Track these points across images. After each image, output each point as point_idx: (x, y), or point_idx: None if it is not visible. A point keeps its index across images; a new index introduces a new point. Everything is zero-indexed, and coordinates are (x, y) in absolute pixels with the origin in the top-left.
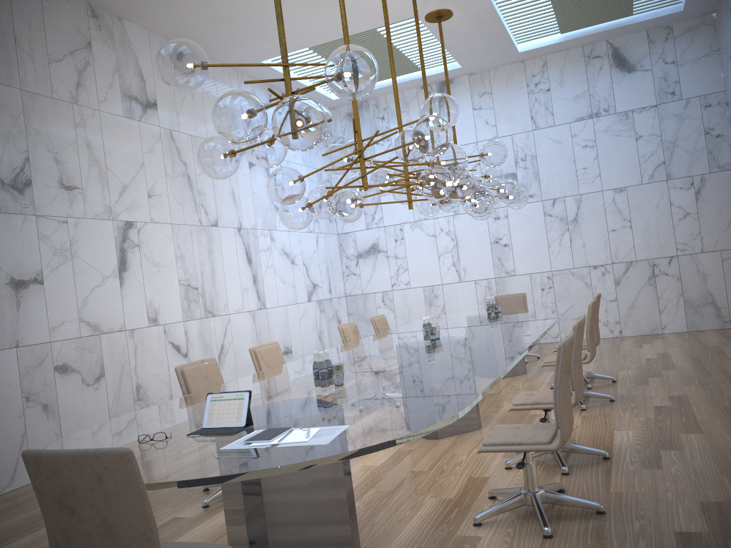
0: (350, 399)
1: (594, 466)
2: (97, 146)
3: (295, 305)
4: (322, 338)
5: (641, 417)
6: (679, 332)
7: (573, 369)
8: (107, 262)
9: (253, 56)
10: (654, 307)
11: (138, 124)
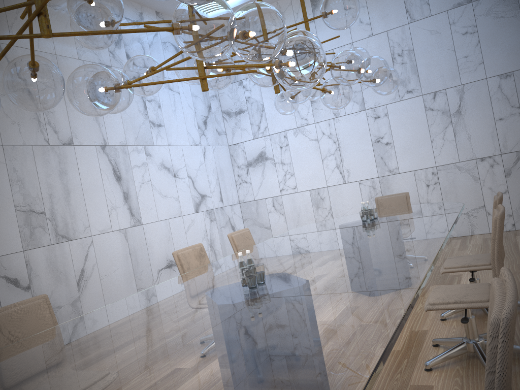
0: None
1: None
2: None
3: (179, 217)
4: (213, 246)
5: None
6: None
7: None
8: None
9: None
10: None
11: None
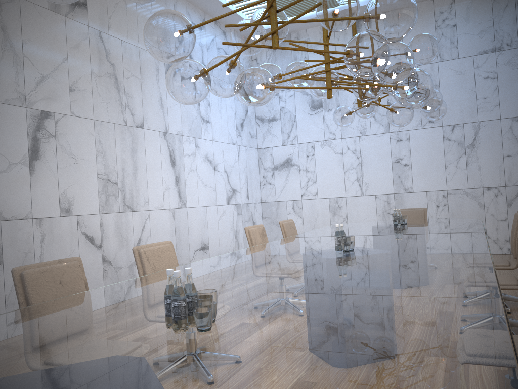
0: None
1: None
2: (14, 32)
3: (214, 206)
4: (237, 237)
5: None
6: None
7: None
8: (16, 148)
9: None
10: None
11: (64, 19)
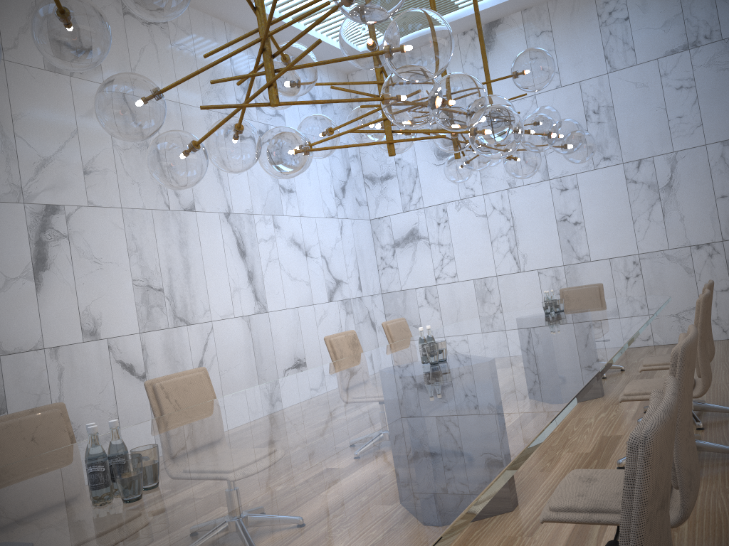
0: None
1: None
2: None
3: (310, 306)
4: None
5: None
6: None
7: (676, 445)
8: (14, 258)
9: None
10: None
11: (69, 80)
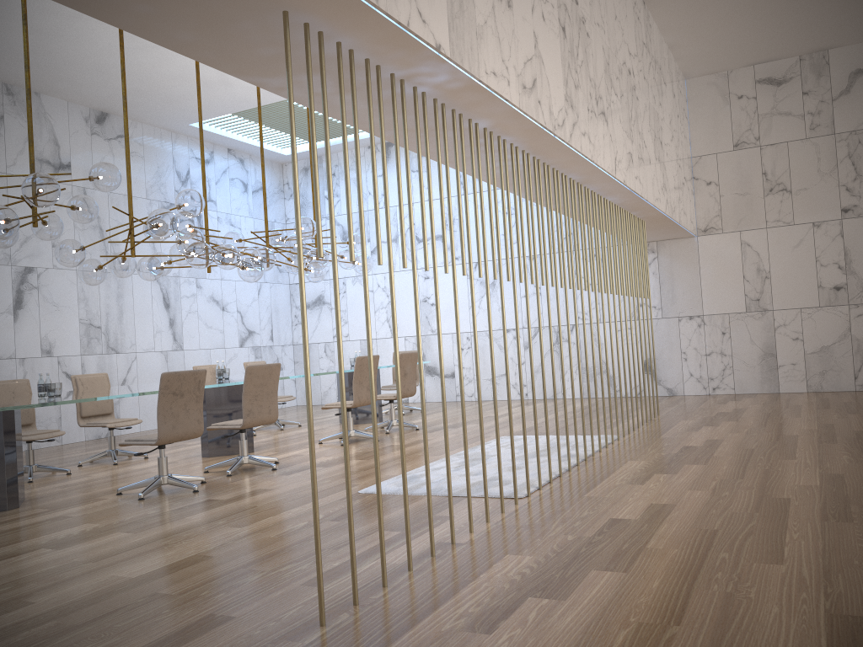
0: (22, 401)
1: (256, 473)
2: (1, 204)
3: (221, 349)
4: None
5: (363, 450)
6: (577, 398)
7: (242, 400)
8: (2, 300)
9: (177, 120)
10: (556, 372)
11: None
